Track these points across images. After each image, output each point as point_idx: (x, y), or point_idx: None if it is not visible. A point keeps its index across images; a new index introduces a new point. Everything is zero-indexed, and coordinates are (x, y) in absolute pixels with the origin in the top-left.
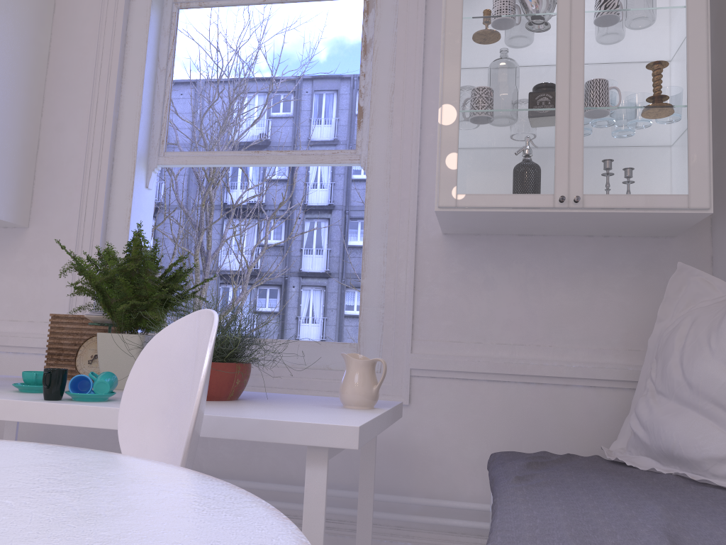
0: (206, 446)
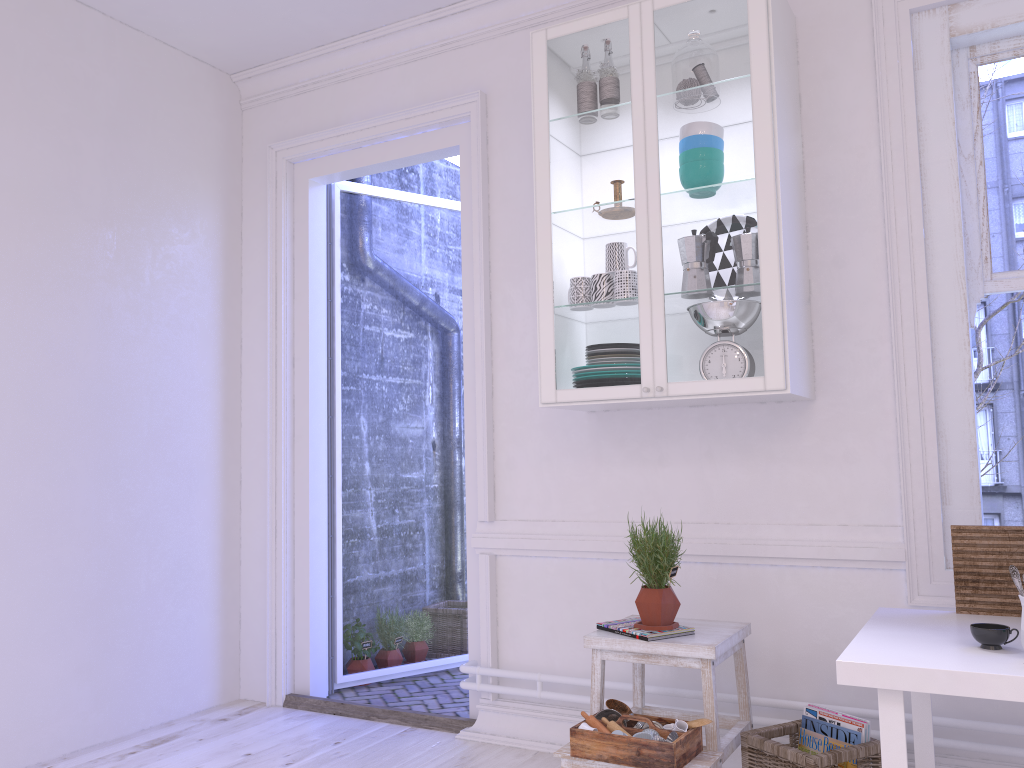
0: None
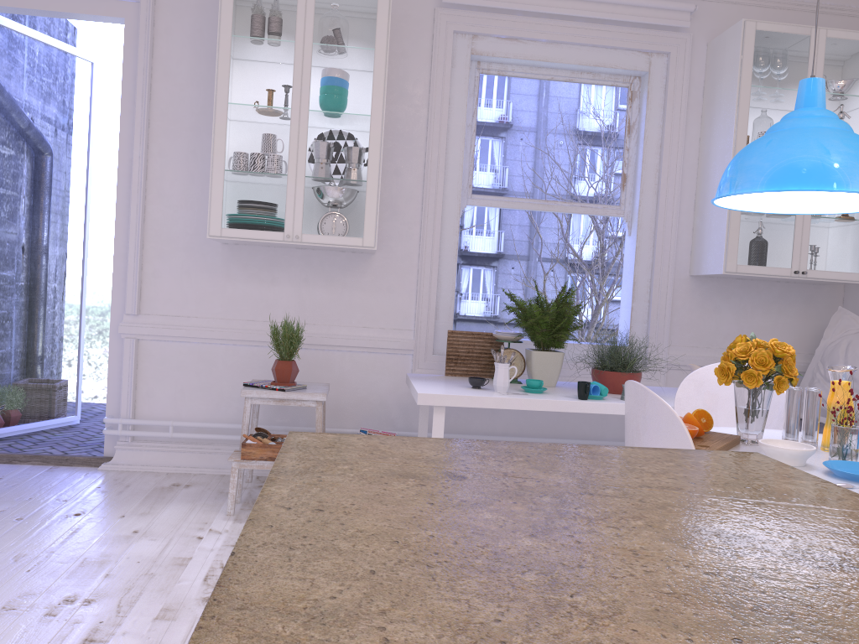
0: (526, 417)
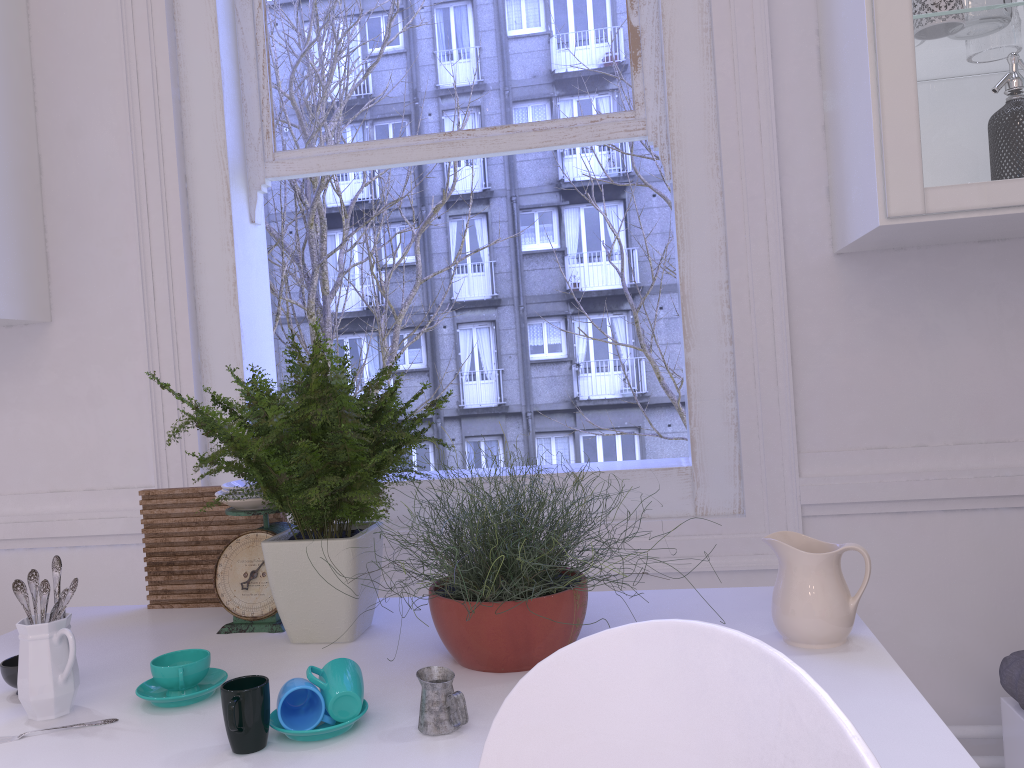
0: None
